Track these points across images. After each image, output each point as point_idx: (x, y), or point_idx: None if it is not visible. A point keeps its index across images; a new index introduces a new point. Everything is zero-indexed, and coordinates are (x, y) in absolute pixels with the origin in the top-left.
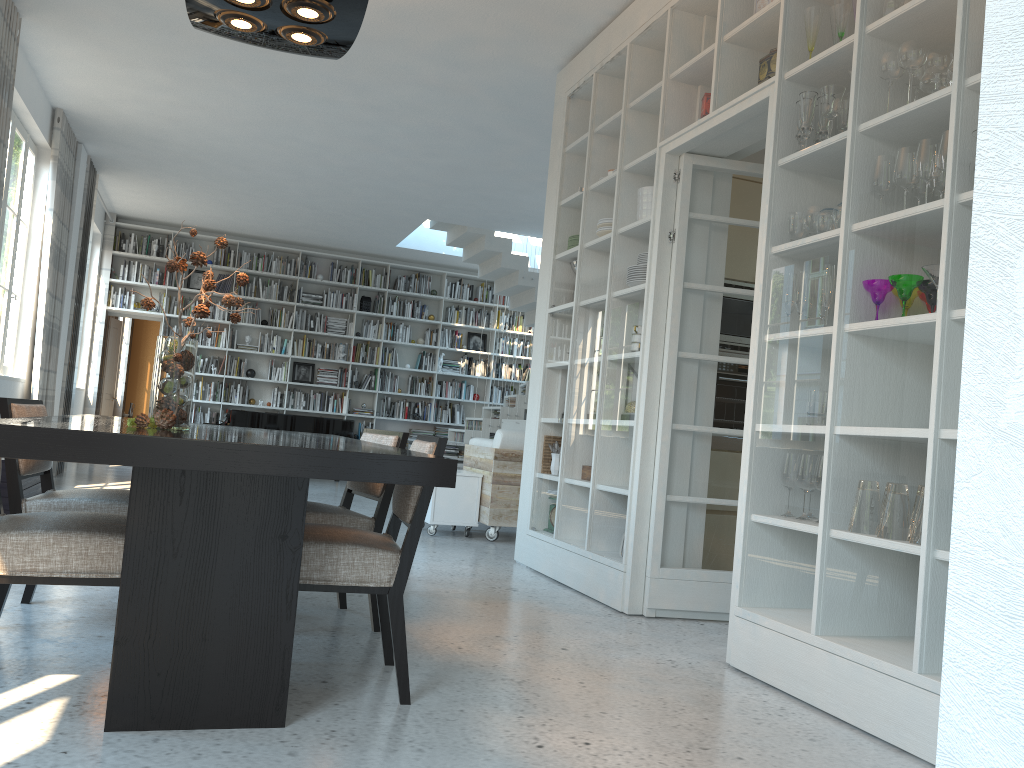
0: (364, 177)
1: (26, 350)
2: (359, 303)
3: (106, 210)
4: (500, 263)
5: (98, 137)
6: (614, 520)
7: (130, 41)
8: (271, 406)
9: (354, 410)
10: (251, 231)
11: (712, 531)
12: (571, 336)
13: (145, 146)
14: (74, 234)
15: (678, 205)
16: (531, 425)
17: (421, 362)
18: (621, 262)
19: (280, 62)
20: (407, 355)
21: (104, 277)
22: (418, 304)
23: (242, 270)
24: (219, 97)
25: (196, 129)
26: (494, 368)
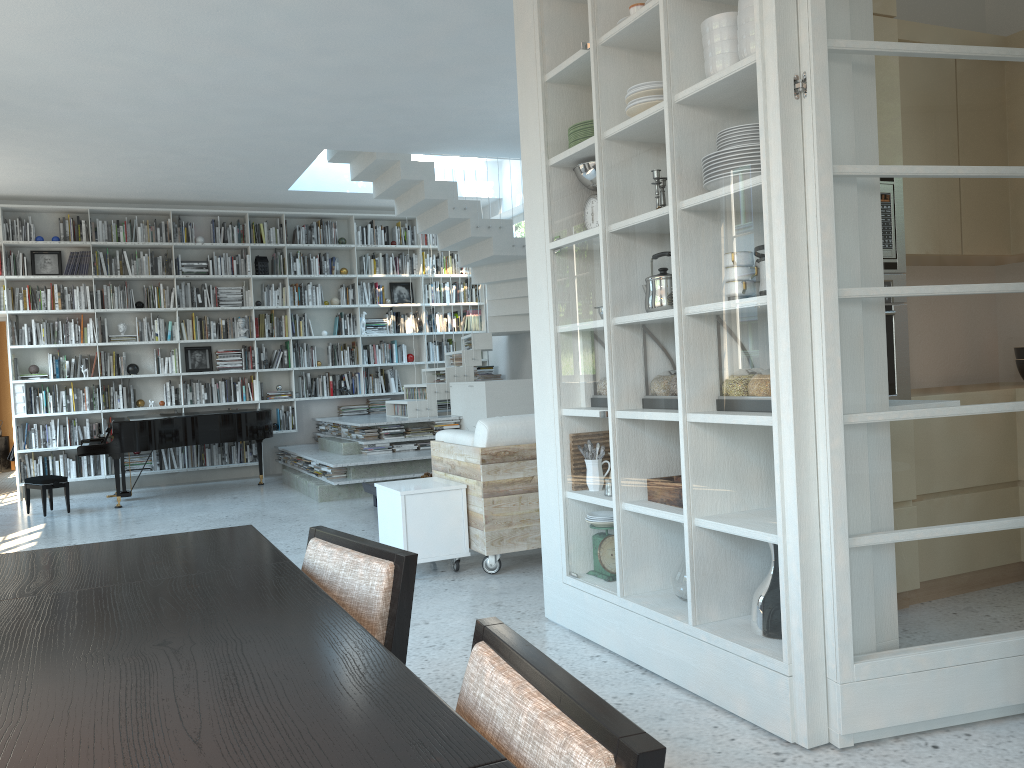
0: (234, 98)
1: None
2: (254, 265)
3: None
4: (423, 194)
5: None
6: (748, 583)
7: None
8: (165, 405)
9: (268, 395)
10: (102, 193)
11: (925, 585)
12: (603, 281)
13: None
14: None
15: (806, 28)
16: (545, 420)
17: (340, 326)
18: (692, 149)
19: None
20: (322, 320)
21: None
22: (326, 257)
23: (99, 243)
24: None
25: None
26: (426, 321)
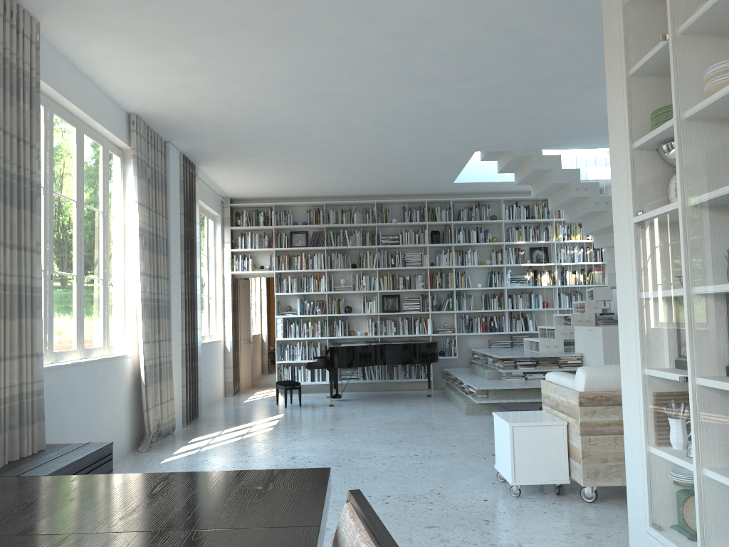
0: (406, 120)
1: (133, 327)
2: (430, 237)
3: (217, 196)
4: (551, 179)
5: (177, 133)
6: None
7: (138, 20)
8: (368, 335)
9: (437, 330)
10: (332, 192)
11: None
12: (682, 253)
13: (215, 133)
14: (173, 219)
15: None
16: (629, 377)
17: (491, 280)
18: None
19: (280, 2)
20: (477, 276)
21: (226, 249)
22: (481, 230)
23: (330, 225)
24: (246, 64)
25: (245, 105)
26: (558, 276)
